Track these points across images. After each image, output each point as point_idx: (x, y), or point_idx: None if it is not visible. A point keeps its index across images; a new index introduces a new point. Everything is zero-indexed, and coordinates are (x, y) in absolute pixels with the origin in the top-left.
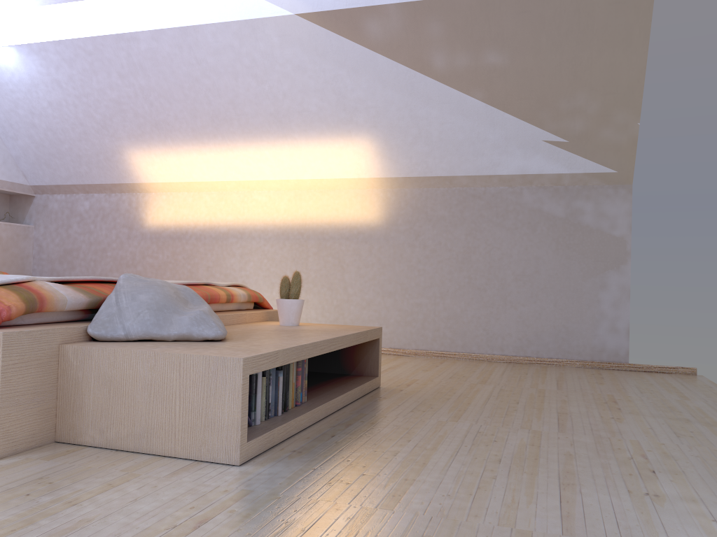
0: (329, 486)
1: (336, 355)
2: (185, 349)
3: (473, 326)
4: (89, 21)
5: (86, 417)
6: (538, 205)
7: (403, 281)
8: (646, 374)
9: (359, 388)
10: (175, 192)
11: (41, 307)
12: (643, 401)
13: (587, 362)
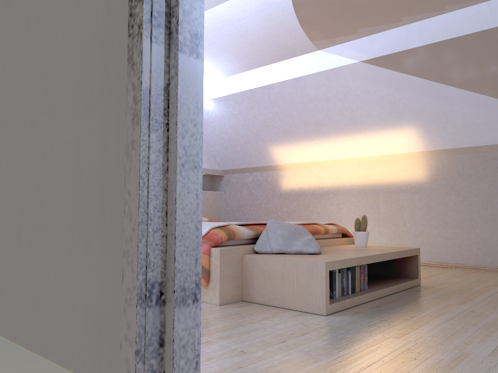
0: (368, 327)
1: (391, 265)
2: (298, 257)
3: None
4: (248, 81)
5: (255, 289)
6: None
7: (444, 218)
8: None
9: (403, 284)
10: (297, 168)
11: (234, 237)
12: None
13: None
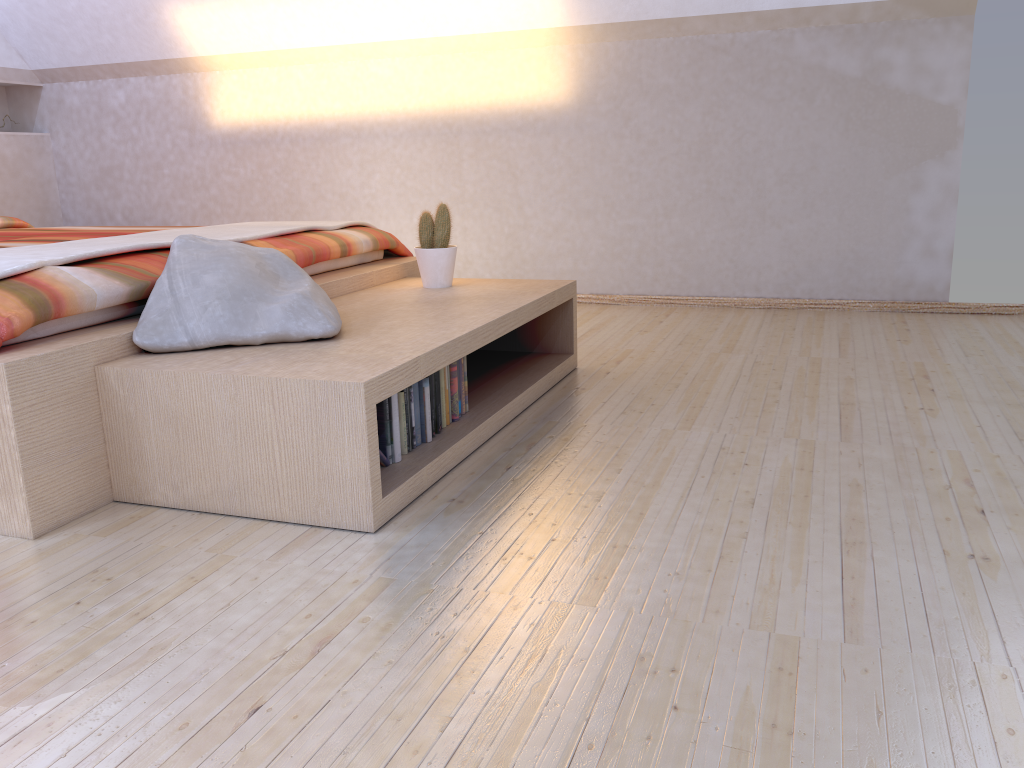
0: (503, 565)
1: None
2: (279, 364)
3: (714, 256)
4: None
5: (150, 467)
6: (818, 60)
7: (607, 192)
8: (974, 319)
9: (546, 378)
10: (250, 69)
11: (58, 311)
12: (968, 373)
13: (885, 303)
